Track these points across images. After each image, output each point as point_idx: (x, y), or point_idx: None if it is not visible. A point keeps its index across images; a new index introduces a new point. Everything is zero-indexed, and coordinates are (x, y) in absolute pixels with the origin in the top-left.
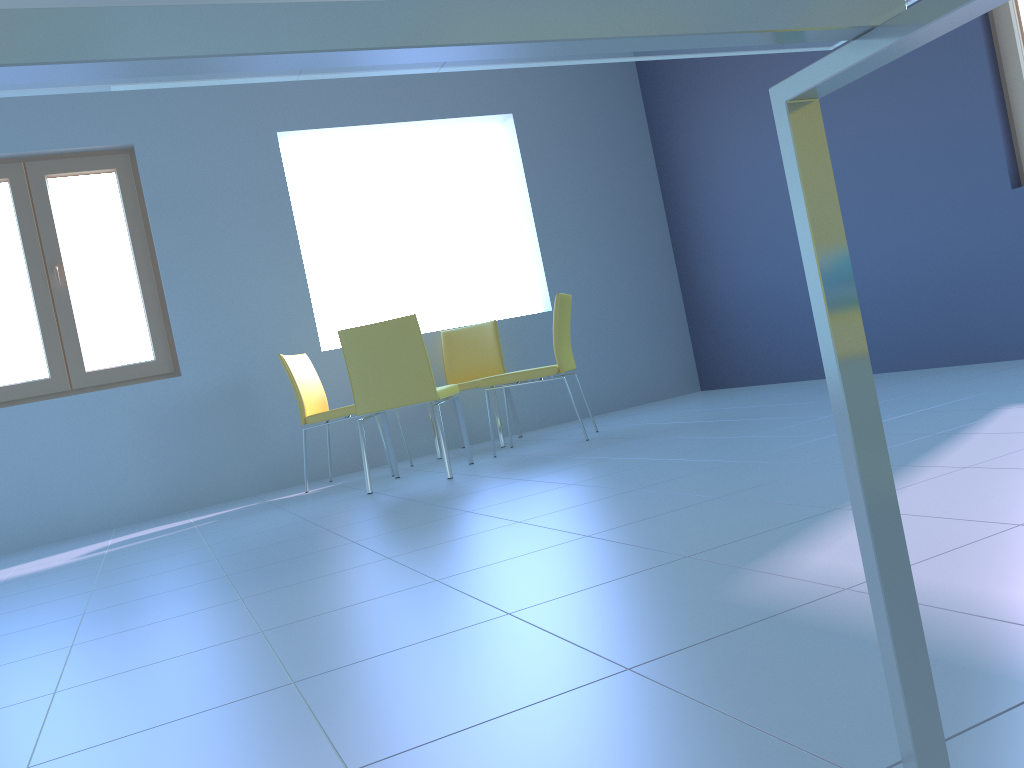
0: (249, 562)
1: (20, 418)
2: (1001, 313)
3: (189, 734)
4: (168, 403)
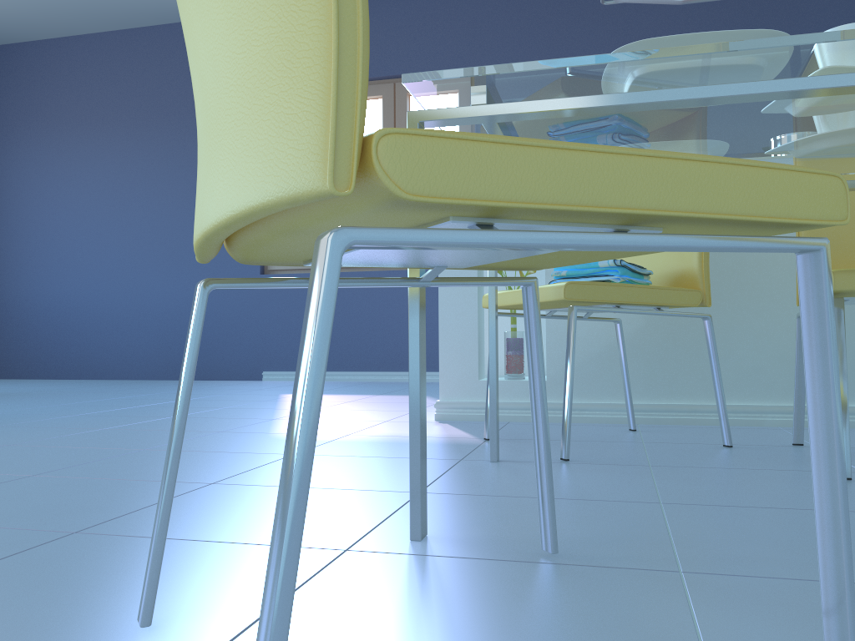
0: None
1: None
2: (239, 349)
3: (6, 493)
4: None
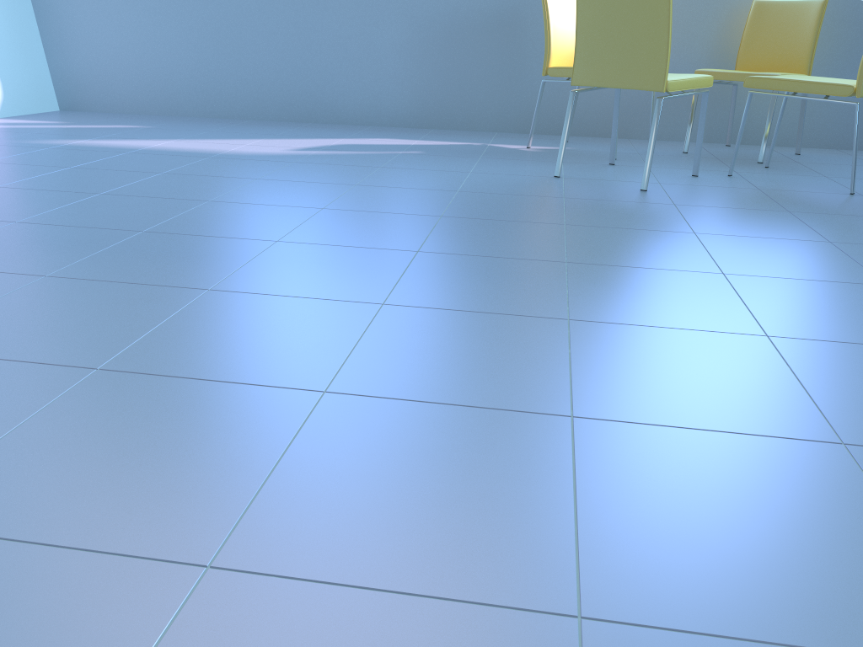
0: (322, 230)
1: (314, 0)
2: None
3: None
4: (441, 17)
